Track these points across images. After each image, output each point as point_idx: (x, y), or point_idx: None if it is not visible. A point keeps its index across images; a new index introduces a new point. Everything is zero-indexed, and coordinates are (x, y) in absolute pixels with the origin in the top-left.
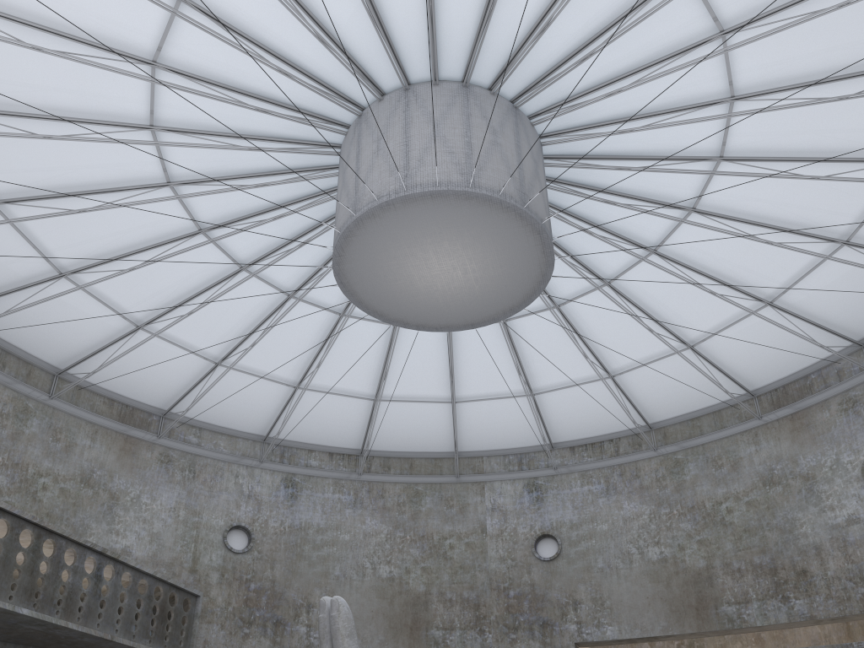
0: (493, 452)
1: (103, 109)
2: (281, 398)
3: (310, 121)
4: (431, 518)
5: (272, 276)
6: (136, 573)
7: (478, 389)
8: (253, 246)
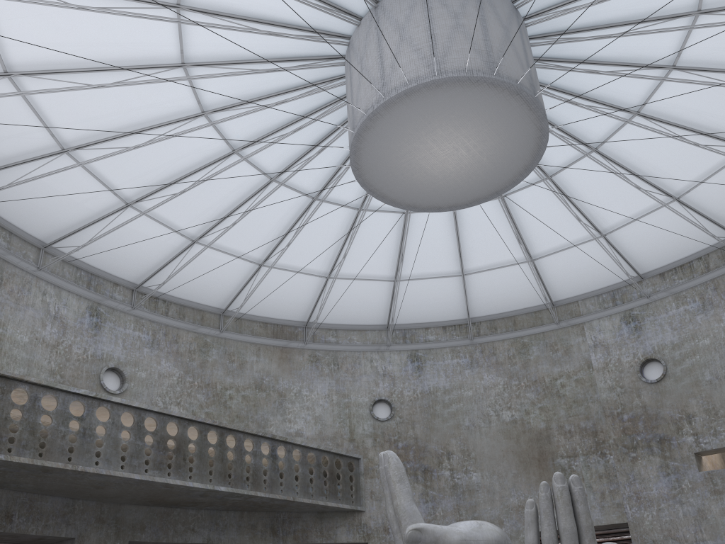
0: (586, 295)
1: (167, 112)
2: (387, 292)
3: (312, 65)
4: (540, 364)
5: (339, 198)
6: (303, 449)
7: (551, 243)
8: (315, 179)
